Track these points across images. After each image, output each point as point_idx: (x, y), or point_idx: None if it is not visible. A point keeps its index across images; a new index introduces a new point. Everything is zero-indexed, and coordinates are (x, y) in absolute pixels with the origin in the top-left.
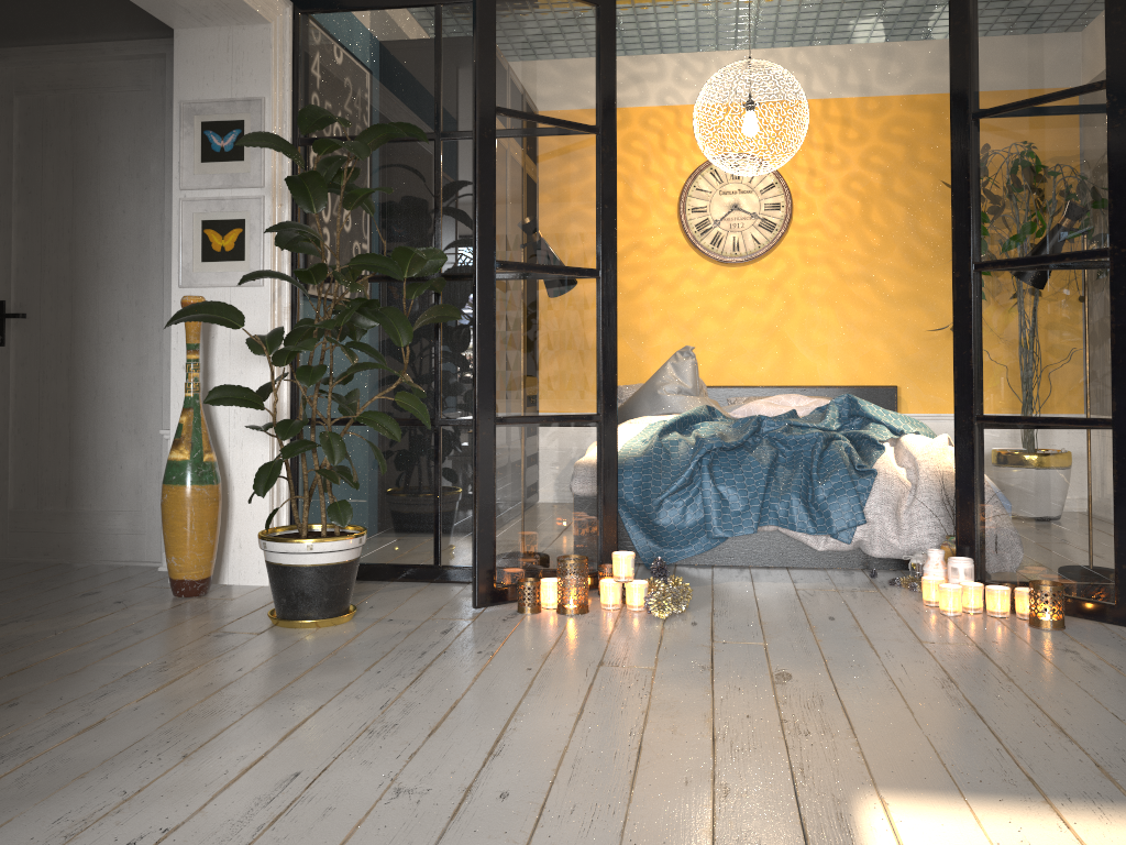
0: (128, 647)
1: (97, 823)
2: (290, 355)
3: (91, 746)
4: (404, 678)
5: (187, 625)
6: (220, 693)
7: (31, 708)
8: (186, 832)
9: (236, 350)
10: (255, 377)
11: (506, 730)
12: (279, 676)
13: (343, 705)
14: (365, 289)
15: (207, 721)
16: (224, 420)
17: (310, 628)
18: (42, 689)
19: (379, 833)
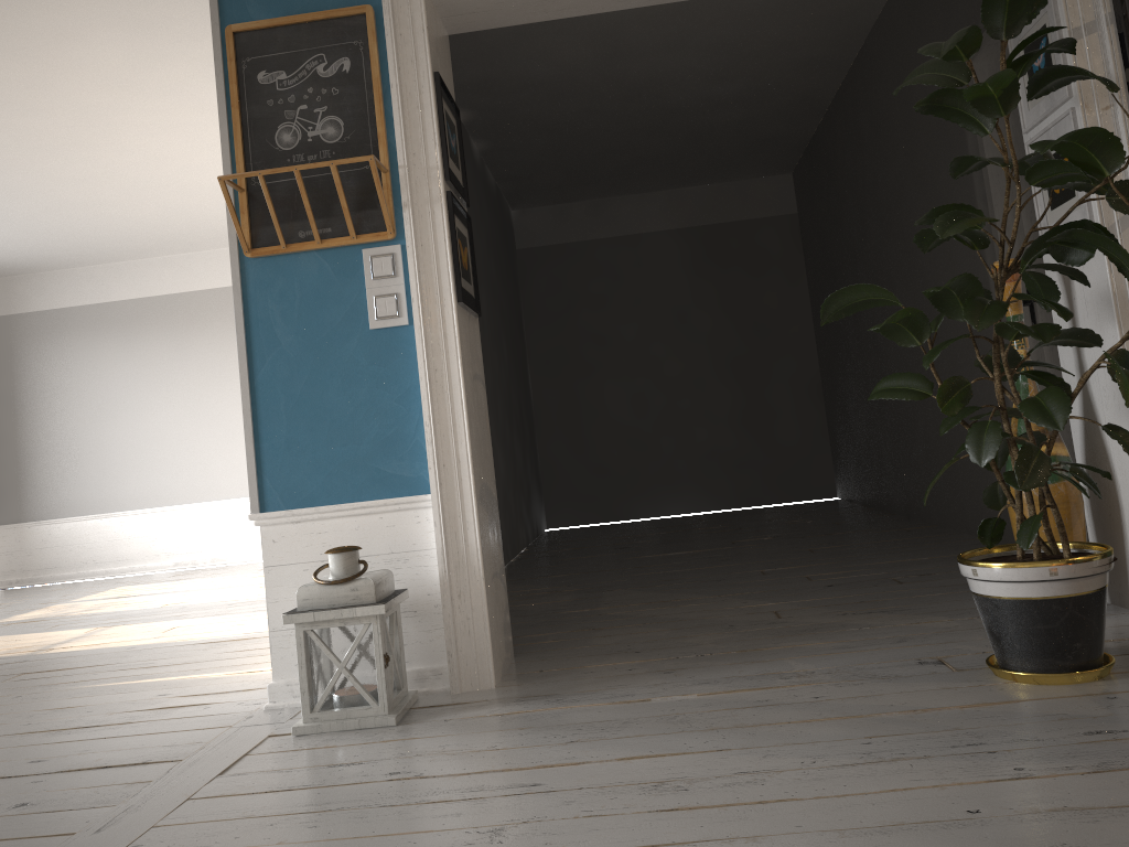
0: (846, 652)
1: (434, 755)
2: (921, 331)
3: (587, 713)
4: (857, 758)
5: (943, 645)
6: (737, 710)
7: (663, 677)
8: (417, 782)
9: (1090, 310)
10: (1108, 343)
11: (688, 843)
12: (809, 713)
13: (733, 756)
14: (1119, 202)
15: (659, 725)
16: (1098, 401)
17: (1003, 680)
18: (708, 667)
19: (400, 844)
